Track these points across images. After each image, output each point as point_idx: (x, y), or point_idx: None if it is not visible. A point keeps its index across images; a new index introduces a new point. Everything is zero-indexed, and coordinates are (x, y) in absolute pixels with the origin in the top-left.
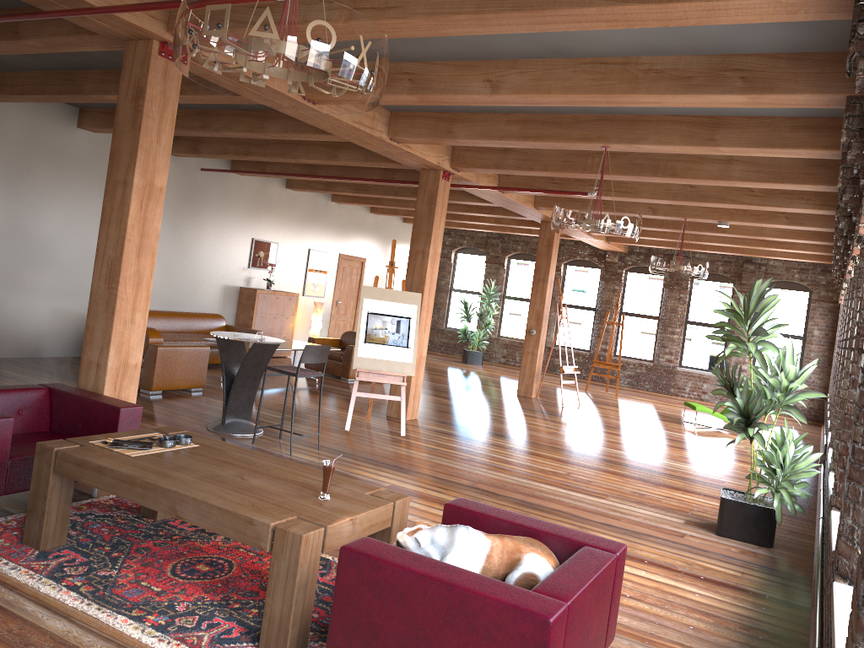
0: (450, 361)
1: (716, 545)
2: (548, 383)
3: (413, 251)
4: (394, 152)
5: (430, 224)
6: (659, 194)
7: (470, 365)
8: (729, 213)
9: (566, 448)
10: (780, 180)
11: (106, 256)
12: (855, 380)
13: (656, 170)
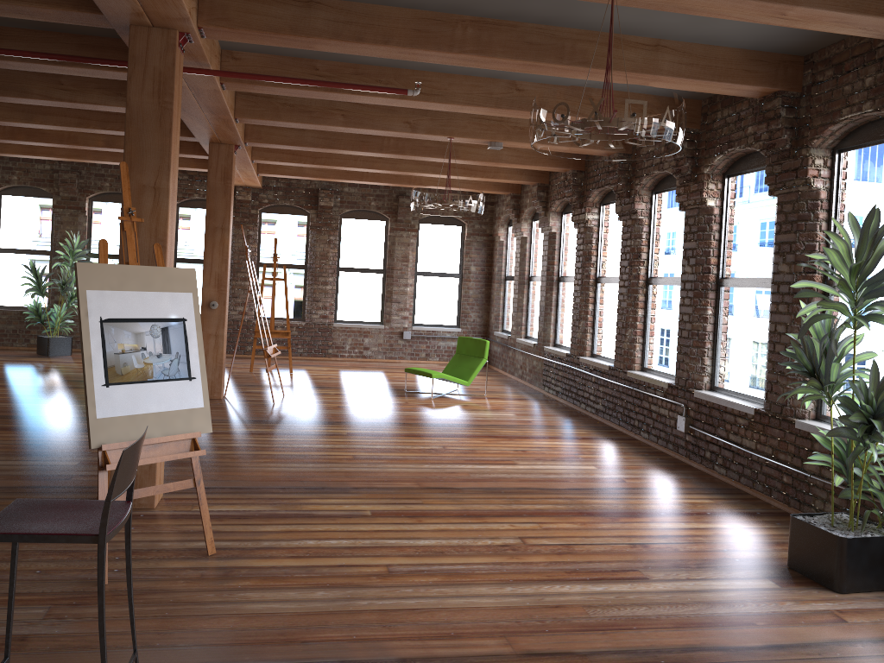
0: (22, 357)
1: None
2: None
3: (131, 186)
4: None
5: (166, 133)
6: (477, 99)
7: (59, 359)
8: (505, 132)
9: (421, 484)
10: (717, 77)
11: None
12: None
13: (560, 55)
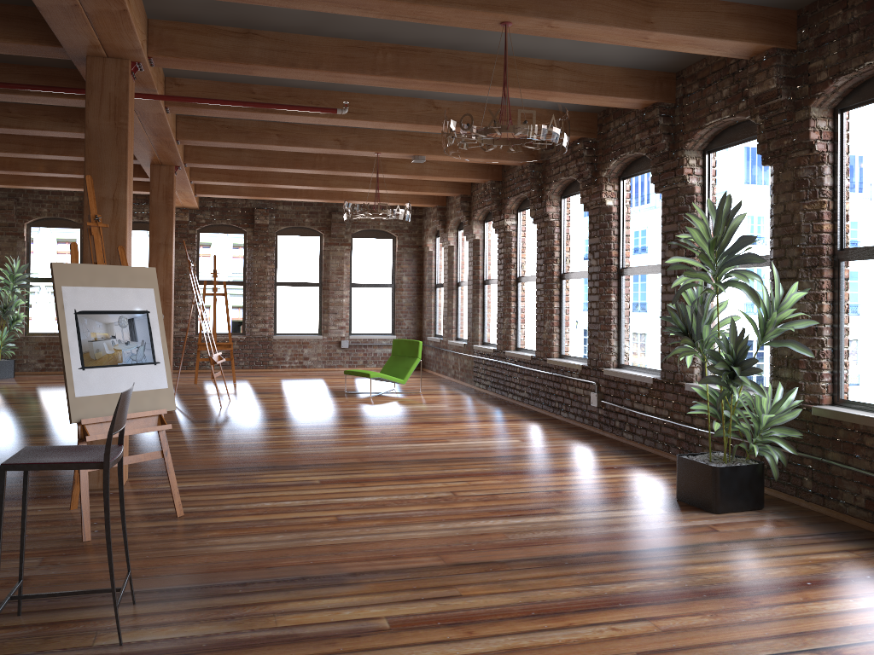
0: None
1: (749, 526)
2: None
3: None
4: (89, 9)
5: (122, 151)
6: (399, 116)
7: (3, 381)
8: (427, 146)
9: (363, 459)
10: (603, 92)
11: None
12: None
13: (469, 75)
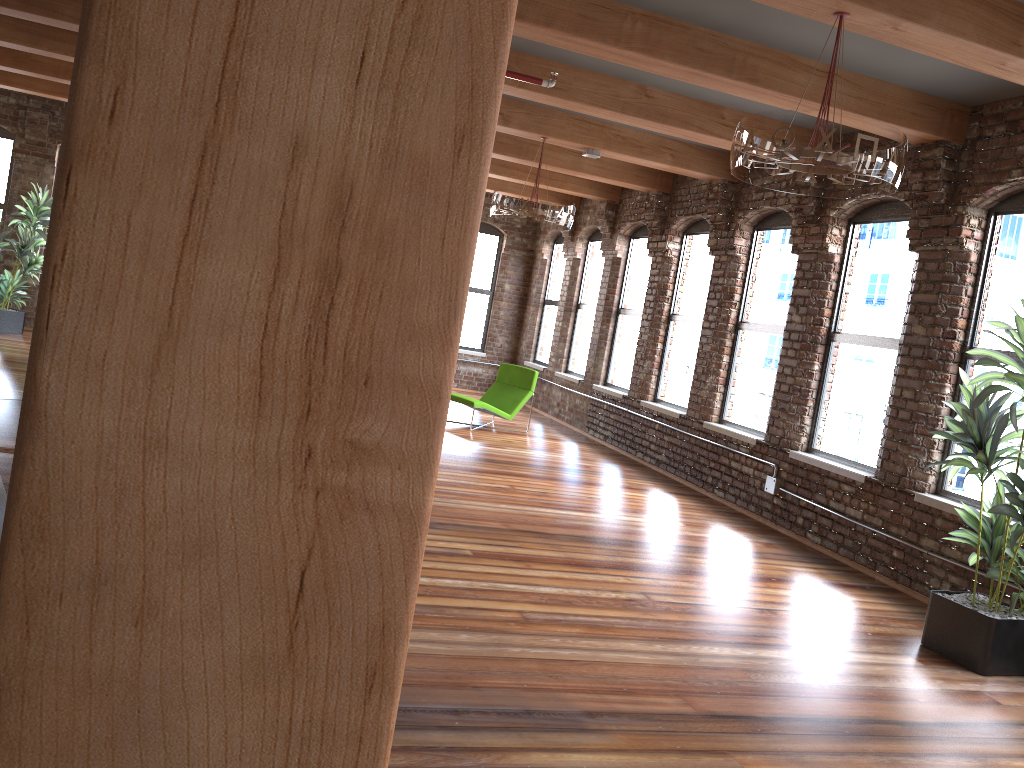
0: None
1: None
2: None
3: None
4: None
5: None
6: (602, 100)
7: (10, 337)
8: (606, 139)
9: (508, 525)
10: (884, 116)
11: (261, 141)
12: None
13: (730, 67)
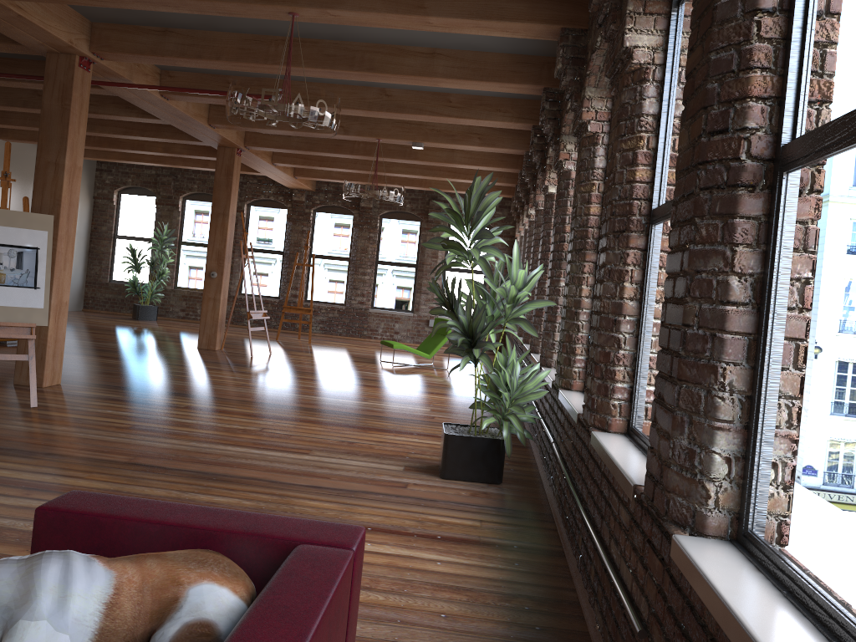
0: (117, 319)
1: (444, 491)
2: (235, 334)
3: (41, 162)
4: None
5: (65, 126)
6: (353, 103)
7: (142, 322)
8: (424, 134)
9: (258, 400)
10: (485, 78)
11: None
12: (613, 270)
13: (351, 63)
